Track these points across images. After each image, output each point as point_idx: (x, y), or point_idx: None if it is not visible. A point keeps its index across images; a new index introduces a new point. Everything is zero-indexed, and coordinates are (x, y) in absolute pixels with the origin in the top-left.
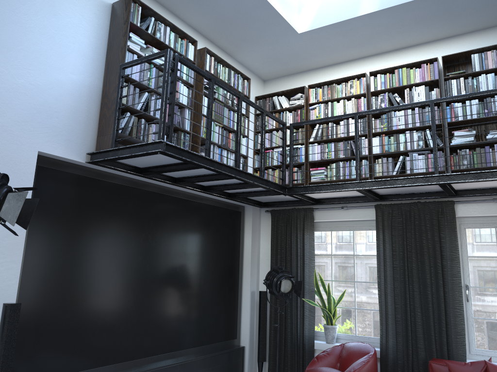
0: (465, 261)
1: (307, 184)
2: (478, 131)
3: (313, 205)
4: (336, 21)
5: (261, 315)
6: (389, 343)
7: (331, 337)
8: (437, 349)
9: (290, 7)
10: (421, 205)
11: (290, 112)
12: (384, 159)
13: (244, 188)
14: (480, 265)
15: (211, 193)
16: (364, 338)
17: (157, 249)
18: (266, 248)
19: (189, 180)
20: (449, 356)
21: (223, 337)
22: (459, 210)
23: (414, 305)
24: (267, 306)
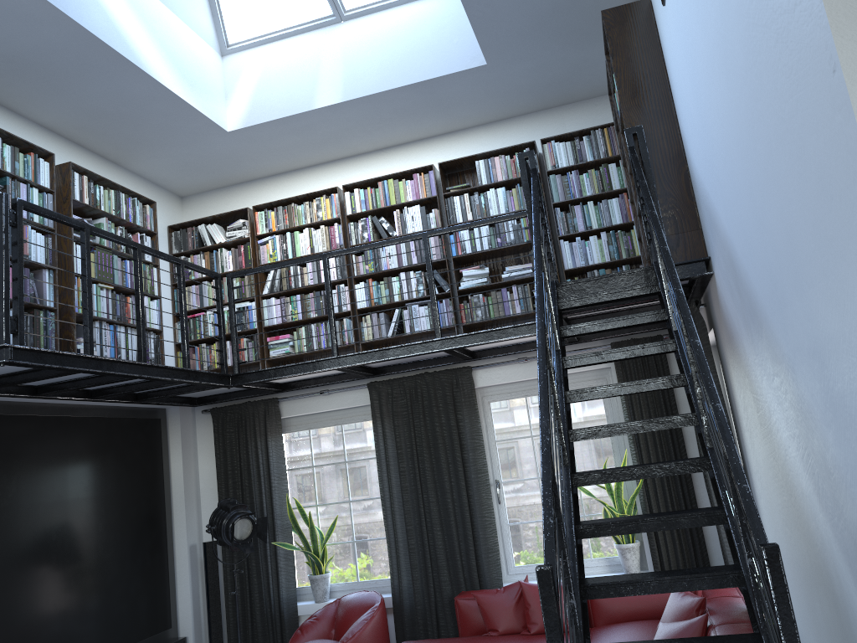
0: (492, 448)
1: (265, 362)
2: (494, 267)
3: (278, 393)
4: (283, 114)
5: (210, 581)
6: (402, 583)
7: (321, 592)
8: (465, 579)
9: (211, 92)
10: (430, 377)
11: (229, 249)
12: (373, 315)
13: (160, 387)
14: (511, 451)
15: (103, 400)
16: (370, 583)
17: (14, 510)
18: (209, 471)
19: (61, 388)
20: (481, 584)
21: (149, 631)
22: (480, 379)
23: (431, 522)
24: (219, 564)
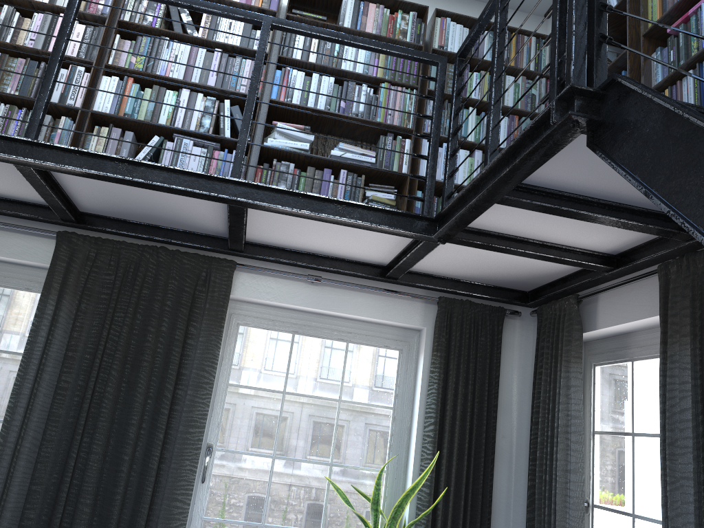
0: (220, 393)
1: None
2: (313, 143)
3: None
4: None
5: None
6: None
7: None
8: None
9: None
10: (167, 256)
11: None
12: (116, 130)
13: None
14: (246, 405)
15: None
16: None
17: None
18: None
19: None
20: None
21: None
22: (240, 286)
23: (80, 489)
24: None
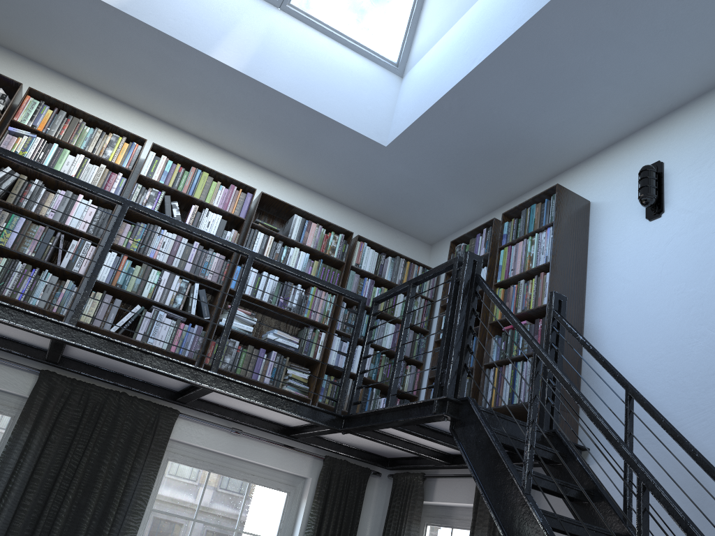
0: (144, 516)
1: None
2: None
3: None
4: (172, 33)
5: None
6: None
7: None
8: None
9: None
10: (127, 401)
11: None
12: (108, 296)
13: None
14: (163, 528)
15: None
16: None
17: None
18: None
19: None
20: None
21: None
22: (177, 430)
23: None
24: None
